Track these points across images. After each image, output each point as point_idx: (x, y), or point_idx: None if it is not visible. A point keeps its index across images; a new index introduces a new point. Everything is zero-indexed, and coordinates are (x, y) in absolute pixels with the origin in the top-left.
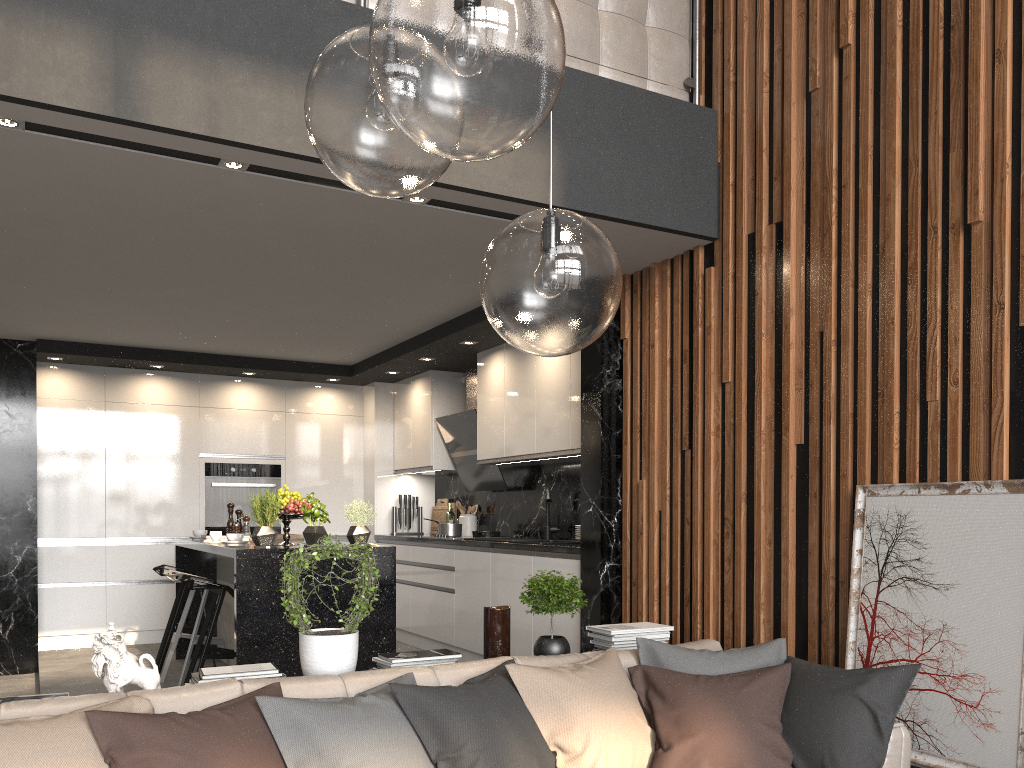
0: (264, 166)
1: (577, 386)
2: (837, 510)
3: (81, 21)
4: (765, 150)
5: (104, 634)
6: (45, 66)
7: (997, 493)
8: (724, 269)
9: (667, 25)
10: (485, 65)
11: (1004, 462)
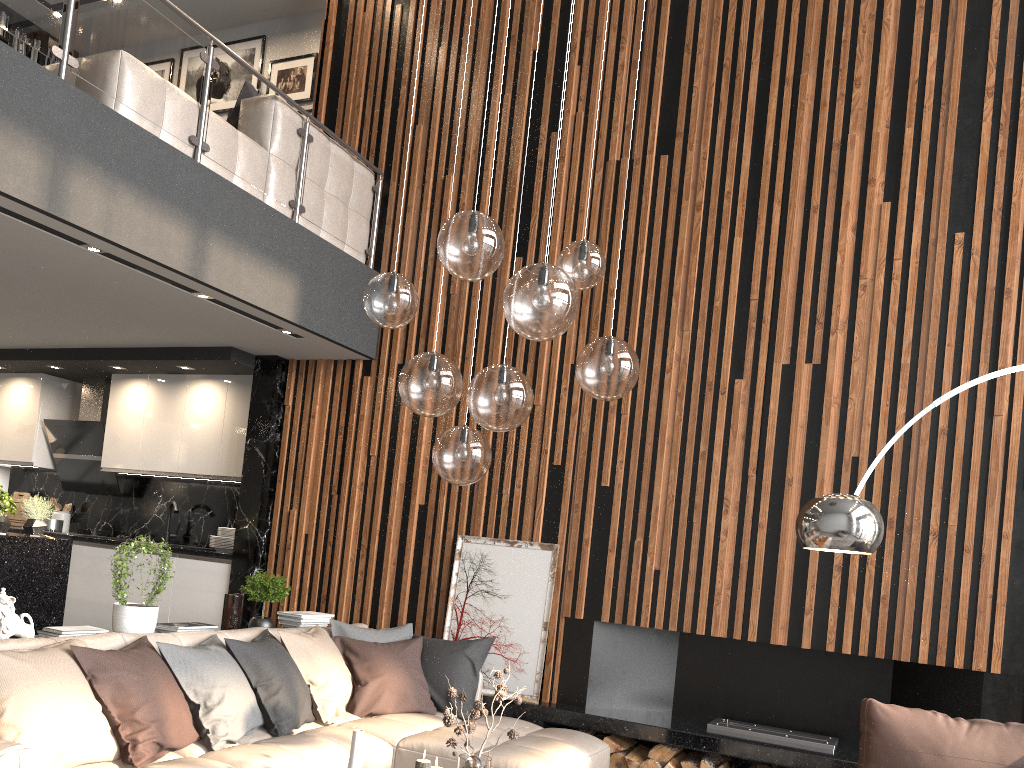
0: (117, 256)
1: (231, 428)
2: (442, 548)
3: (36, 138)
4: (416, 316)
5: (1, 596)
6: (8, 165)
7: (535, 549)
8: (379, 381)
9: (362, 212)
10: (520, 414)
11: (540, 533)
